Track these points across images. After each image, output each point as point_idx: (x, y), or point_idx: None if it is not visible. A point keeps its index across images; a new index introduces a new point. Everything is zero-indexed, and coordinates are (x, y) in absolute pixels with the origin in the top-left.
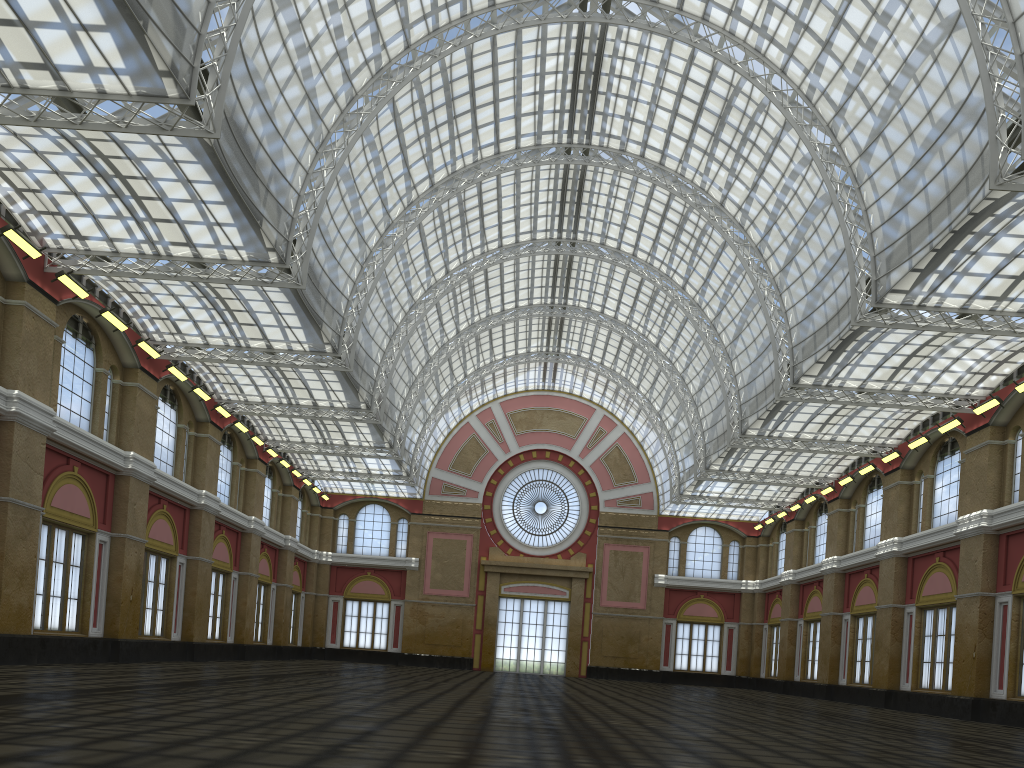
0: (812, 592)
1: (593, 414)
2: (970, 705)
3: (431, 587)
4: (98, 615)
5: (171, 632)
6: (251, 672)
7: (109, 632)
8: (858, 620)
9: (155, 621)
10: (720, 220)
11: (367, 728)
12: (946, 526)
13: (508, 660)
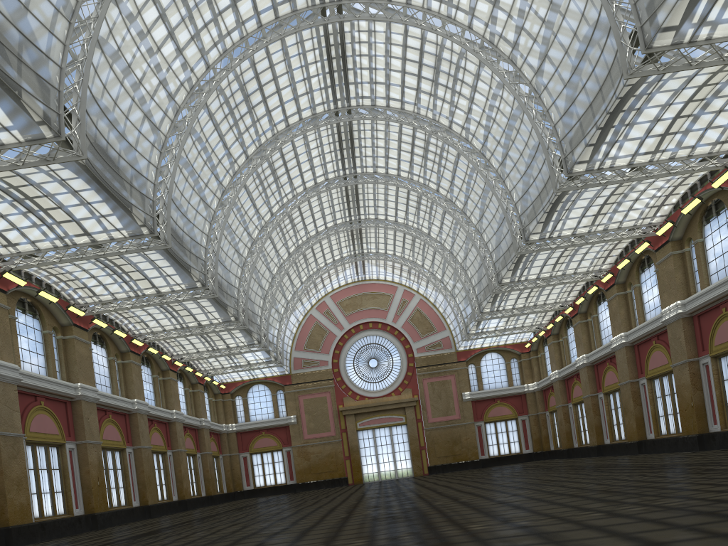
0: (574, 383)
1: (396, 290)
2: (696, 440)
3: (308, 433)
4: (78, 500)
5: (132, 501)
6: (190, 518)
7: (88, 510)
8: (609, 396)
9: (119, 496)
10: (451, 138)
11: (259, 541)
12: (655, 318)
13: (372, 473)
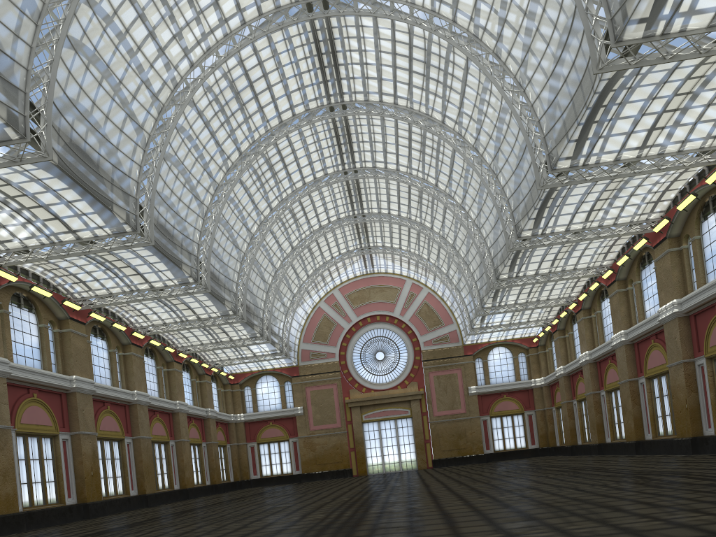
0: (578, 379)
1: (404, 284)
2: (690, 443)
3: (314, 425)
4: (71, 489)
5: (129, 490)
6: (177, 510)
7: (80, 499)
8: (611, 394)
9: (116, 485)
10: (445, 133)
11: None
12: (653, 316)
13: (376, 465)
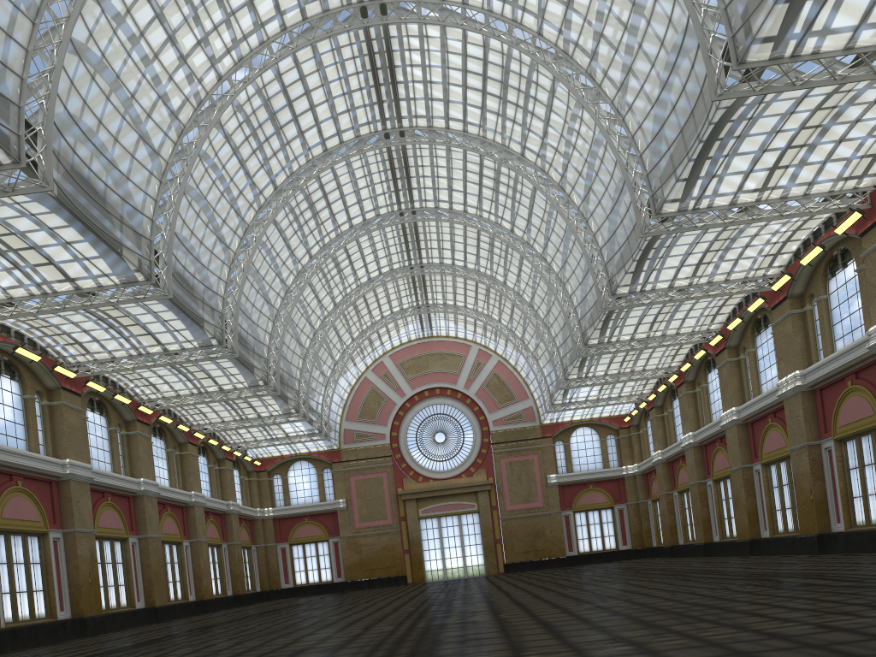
0: (679, 466)
1: (470, 350)
2: (816, 541)
3: (360, 521)
4: (64, 600)
5: (135, 602)
6: (198, 625)
7: (76, 612)
8: (719, 483)
9: (119, 595)
10: (525, 168)
11: None
12: (771, 390)
13: (436, 571)
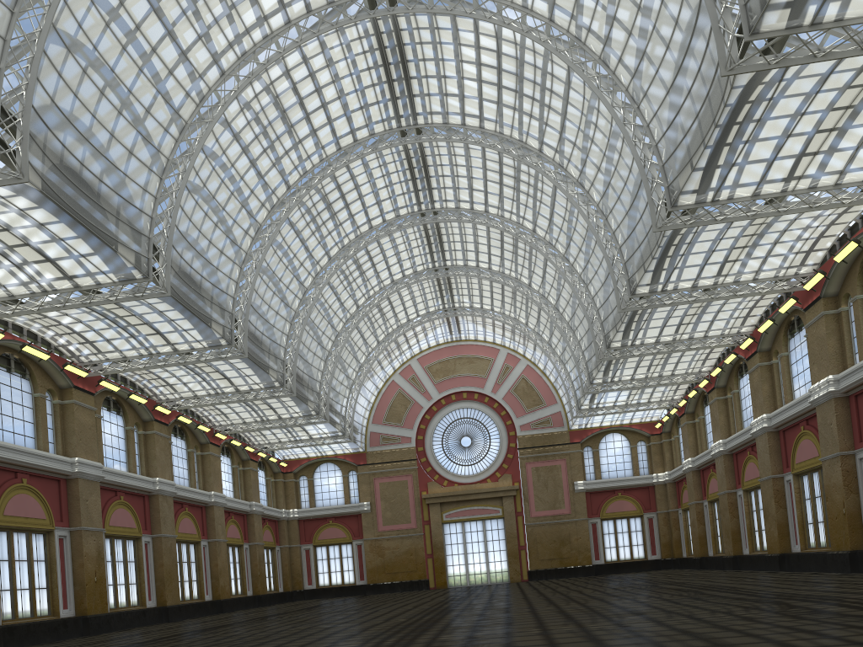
0: (710, 475)
1: (498, 354)
2: (848, 558)
3: (384, 524)
4: (68, 598)
5: (146, 601)
6: (197, 627)
7: (80, 611)
8: (750, 494)
9: (129, 594)
10: (543, 165)
11: None
12: (803, 396)
13: (459, 576)
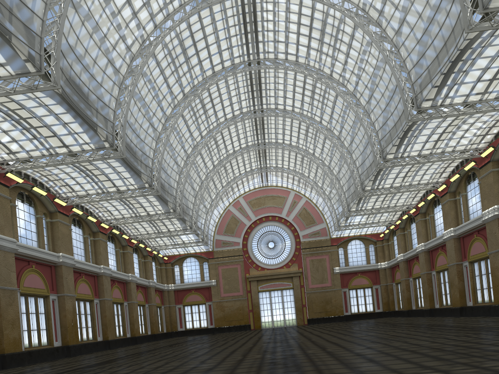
0: (414, 263)
1: (289, 194)
2: None
3: (224, 293)
4: (57, 335)
5: (97, 337)
6: (135, 351)
7: (64, 342)
8: (440, 273)
9: (88, 333)
10: (332, 83)
11: None
12: (477, 218)
13: (267, 322)
